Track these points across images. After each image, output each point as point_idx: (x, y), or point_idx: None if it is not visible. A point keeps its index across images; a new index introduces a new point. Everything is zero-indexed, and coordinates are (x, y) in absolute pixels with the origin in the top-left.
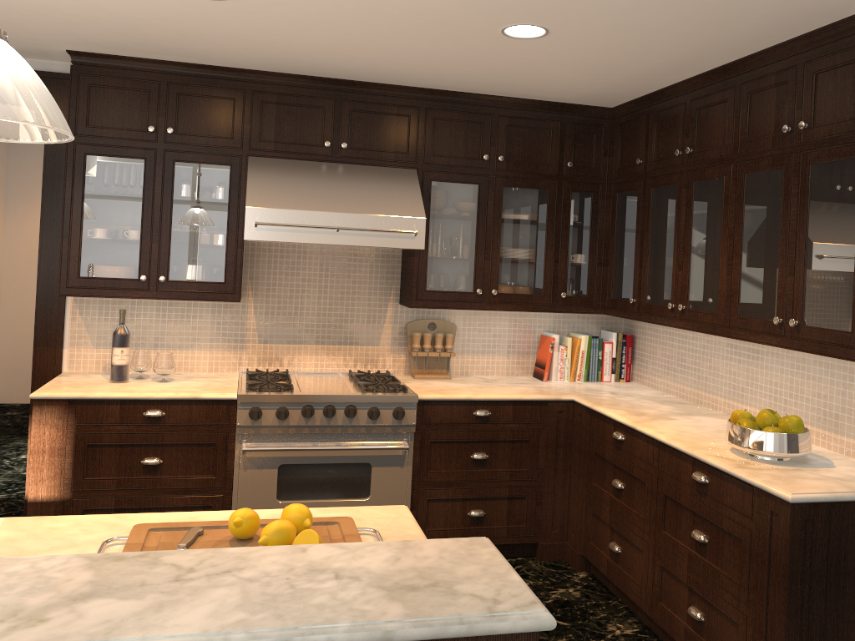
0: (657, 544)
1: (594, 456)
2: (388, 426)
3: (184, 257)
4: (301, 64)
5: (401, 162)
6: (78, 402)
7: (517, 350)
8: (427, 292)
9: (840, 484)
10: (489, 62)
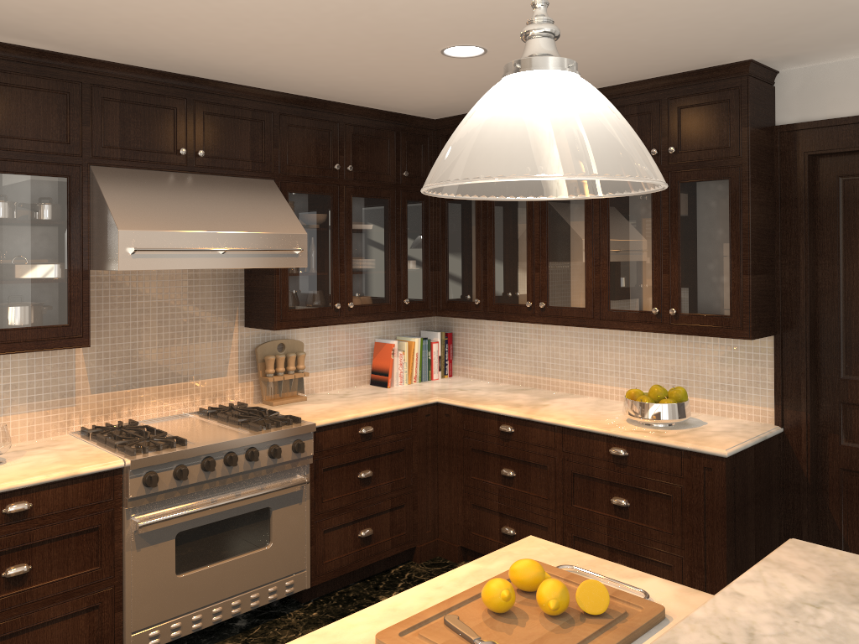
0: (567, 518)
1: (471, 452)
2: (288, 463)
3: (14, 297)
4: (168, 58)
5: (258, 172)
6: None
7: (354, 360)
8: (291, 312)
9: (734, 435)
10: (386, 73)
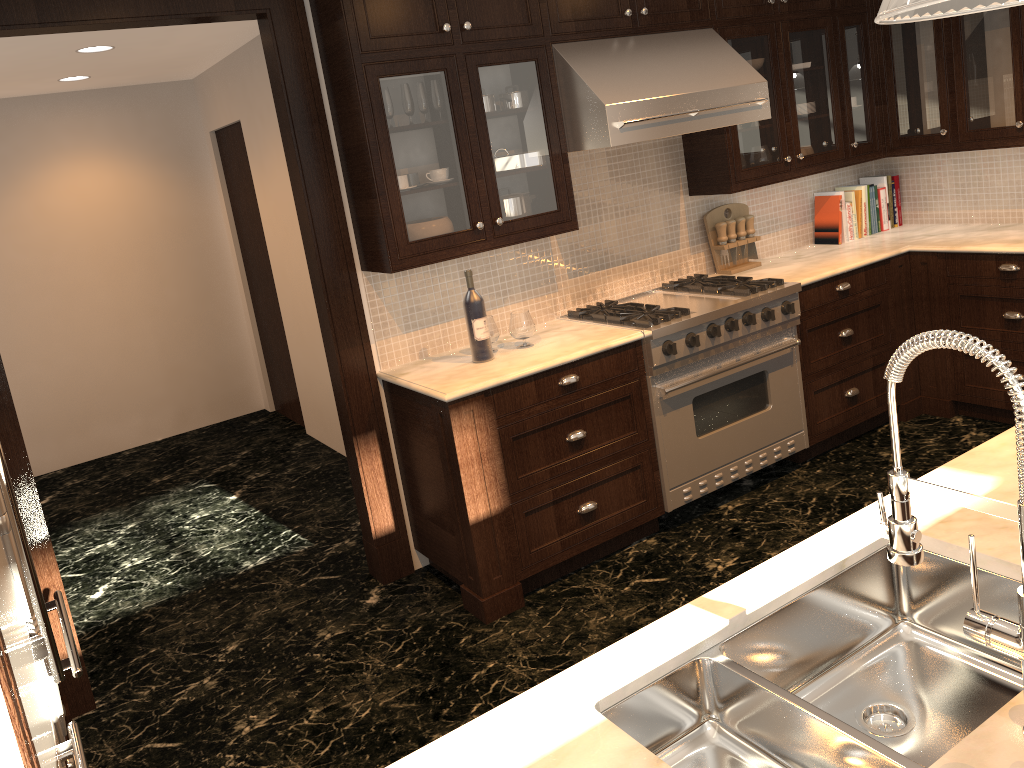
0: None
1: (959, 300)
2: (778, 325)
3: (512, 189)
4: None
5: (696, 22)
6: (493, 391)
7: (795, 219)
8: (744, 172)
9: None
10: None
